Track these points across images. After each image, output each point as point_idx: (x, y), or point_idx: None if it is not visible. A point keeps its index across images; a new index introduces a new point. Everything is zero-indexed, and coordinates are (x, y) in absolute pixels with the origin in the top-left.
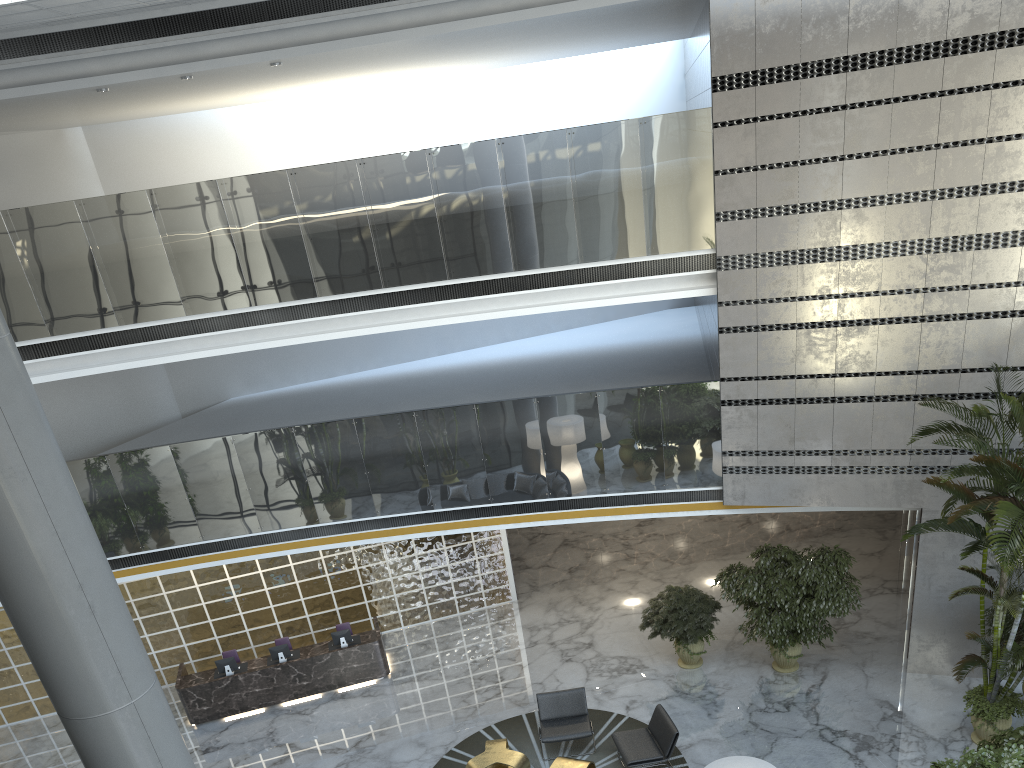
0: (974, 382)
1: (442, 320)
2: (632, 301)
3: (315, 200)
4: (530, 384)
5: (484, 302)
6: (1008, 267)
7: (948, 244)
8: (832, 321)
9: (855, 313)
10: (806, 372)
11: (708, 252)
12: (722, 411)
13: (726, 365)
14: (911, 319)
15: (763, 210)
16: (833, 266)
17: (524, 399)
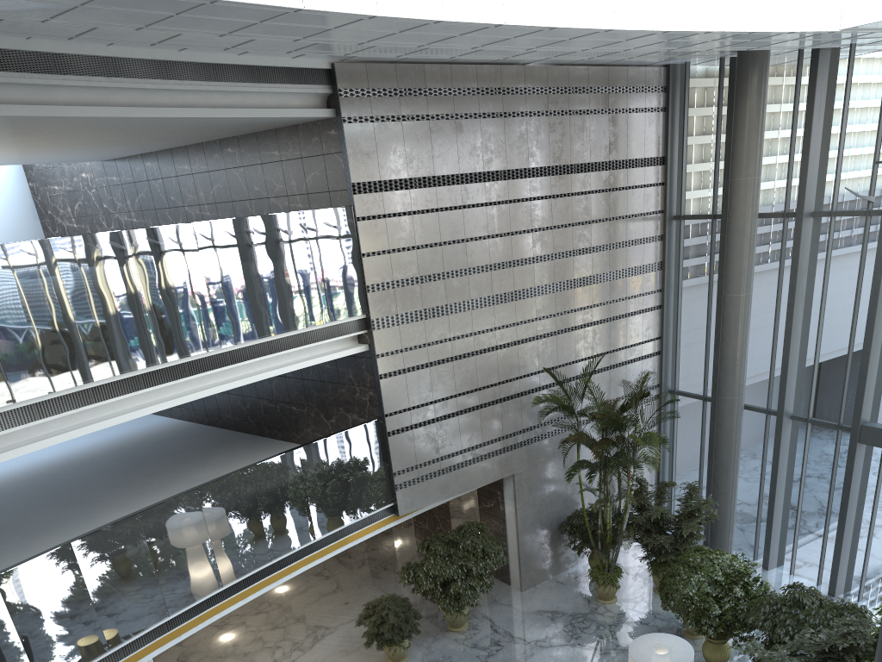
0: (526, 383)
1: (151, 408)
2: (311, 364)
3: (3, 285)
4: (87, 488)
5: (178, 385)
6: (531, 309)
7: (502, 298)
8: (449, 357)
9: (462, 349)
10: (439, 397)
11: (360, 317)
12: (389, 440)
13: (388, 403)
14: (491, 349)
15: (398, 282)
16: (445, 318)
17: (240, 471)
